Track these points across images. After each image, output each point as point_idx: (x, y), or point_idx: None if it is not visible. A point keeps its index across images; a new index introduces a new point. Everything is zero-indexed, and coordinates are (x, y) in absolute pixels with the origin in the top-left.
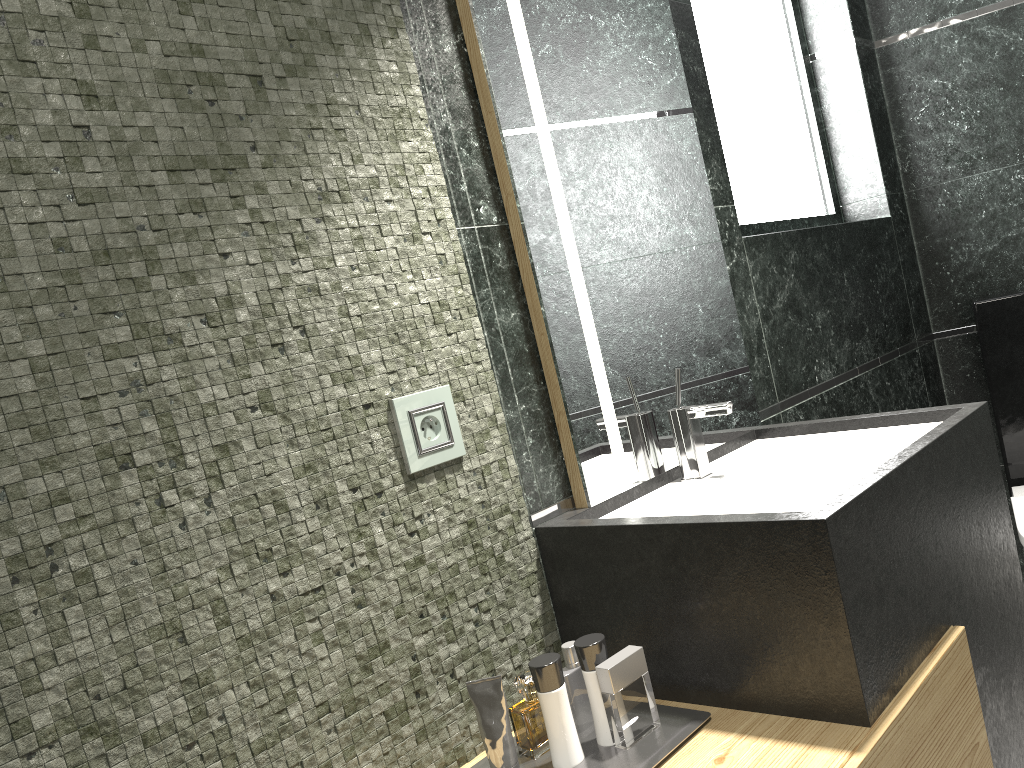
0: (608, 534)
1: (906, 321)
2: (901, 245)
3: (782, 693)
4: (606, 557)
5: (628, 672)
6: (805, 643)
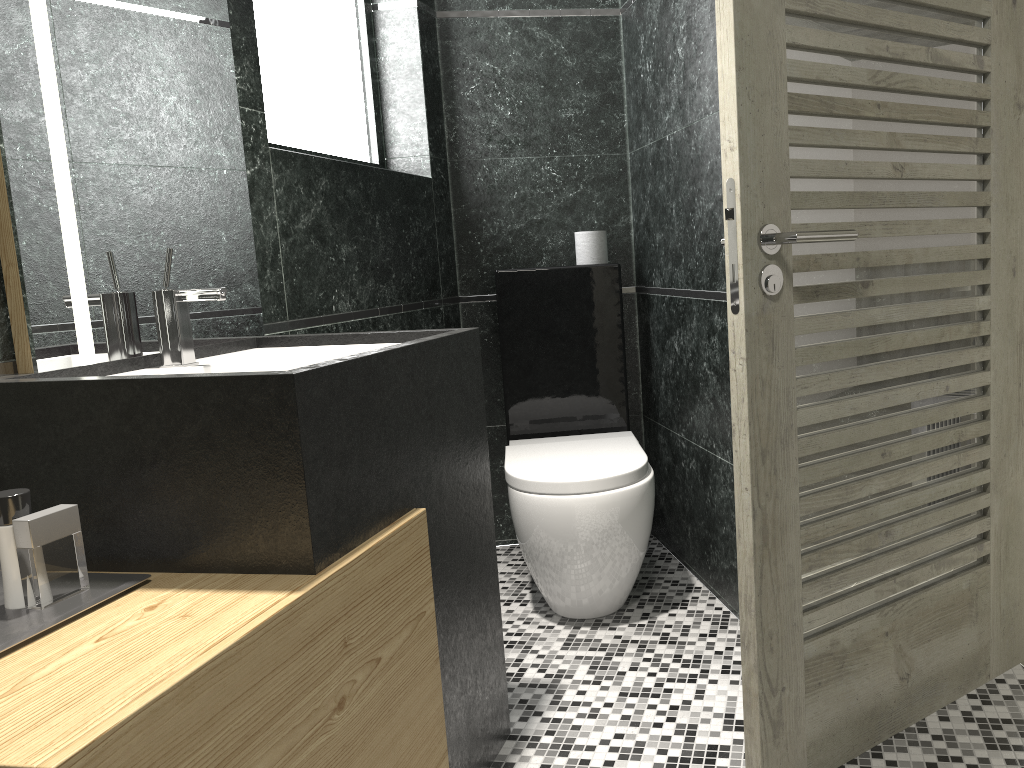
0: (53, 391)
1: (434, 278)
2: (439, 207)
3: (233, 550)
4: (47, 417)
5: (55, 528)
6: (261, 497)
